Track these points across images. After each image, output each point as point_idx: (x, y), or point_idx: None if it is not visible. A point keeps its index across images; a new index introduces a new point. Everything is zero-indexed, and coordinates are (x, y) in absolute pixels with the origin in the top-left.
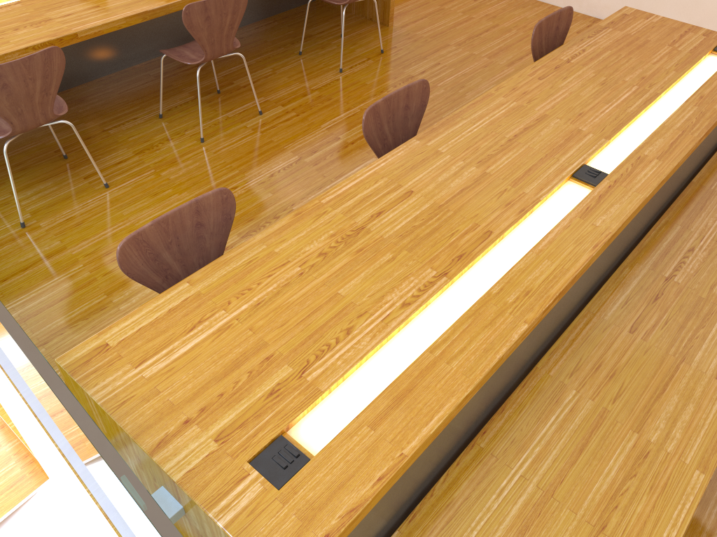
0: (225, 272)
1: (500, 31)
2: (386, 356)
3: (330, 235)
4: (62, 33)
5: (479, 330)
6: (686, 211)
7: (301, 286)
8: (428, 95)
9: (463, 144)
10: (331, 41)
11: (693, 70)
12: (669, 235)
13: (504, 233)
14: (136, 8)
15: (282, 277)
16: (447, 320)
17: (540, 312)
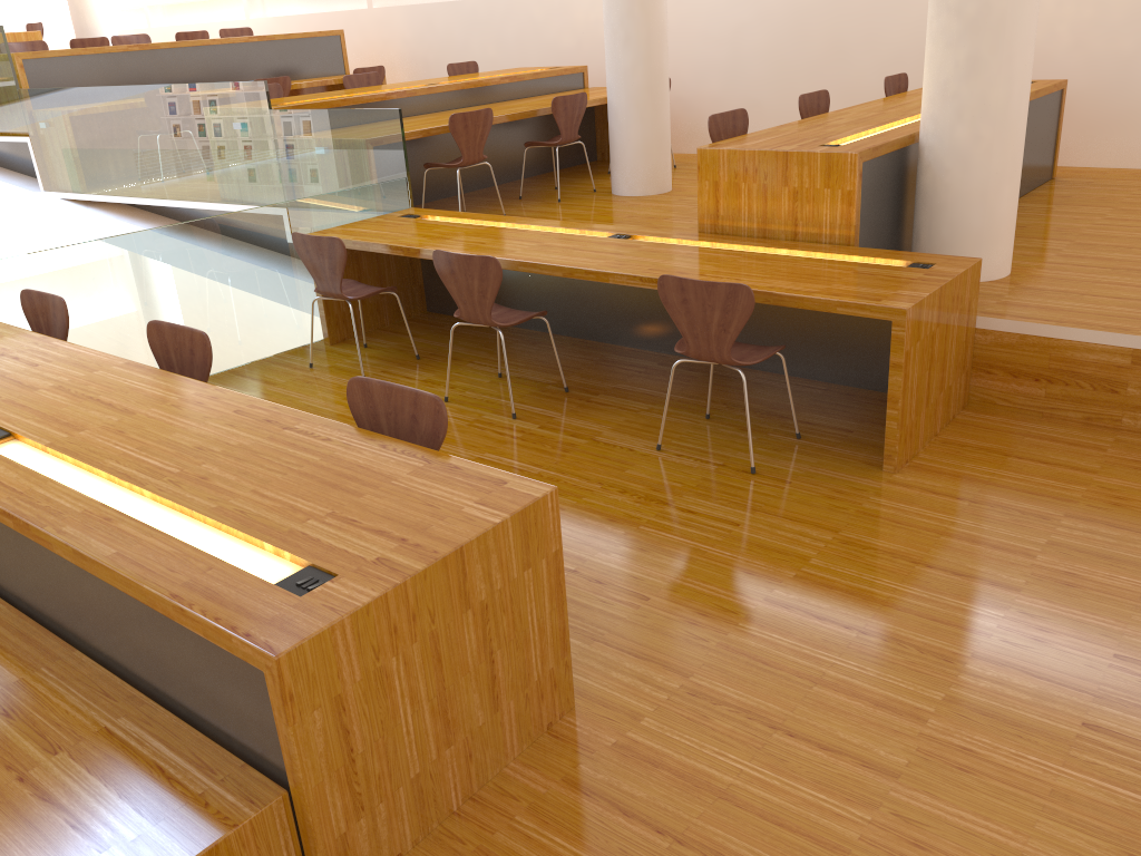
0: None
1: (975, 591)
2: None
3: (4, 348)
4: (416, 246)
5: None
6: (6, 630)
7: None
8: (209, 355)
9: (101, 379)
10: (774, 432)
11: (233, 537)
12: None
13: None
14: (480, 252)
15: None
16: None
17: None
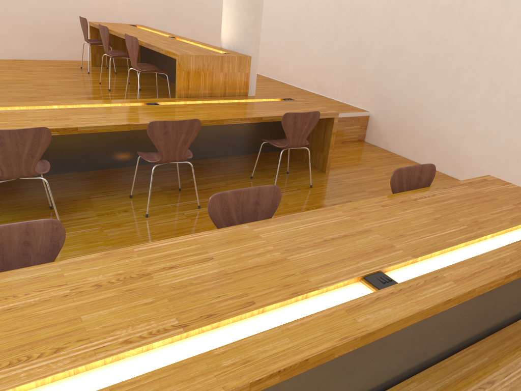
0: (11, 280)
1: None
2: (74, 383)
3: (117, 274)
4: (68, 126)
5: (173, 383)
6: (500, 346)
7: (56, 304)
8: (279, 198)
9: (283, 235)
10: (278, 174)
11: None
12: (473, 363)
13: (265, 306)
14: (127, 122)
15: (49, 294)
16: (157, 367)
17: (246, 382)
